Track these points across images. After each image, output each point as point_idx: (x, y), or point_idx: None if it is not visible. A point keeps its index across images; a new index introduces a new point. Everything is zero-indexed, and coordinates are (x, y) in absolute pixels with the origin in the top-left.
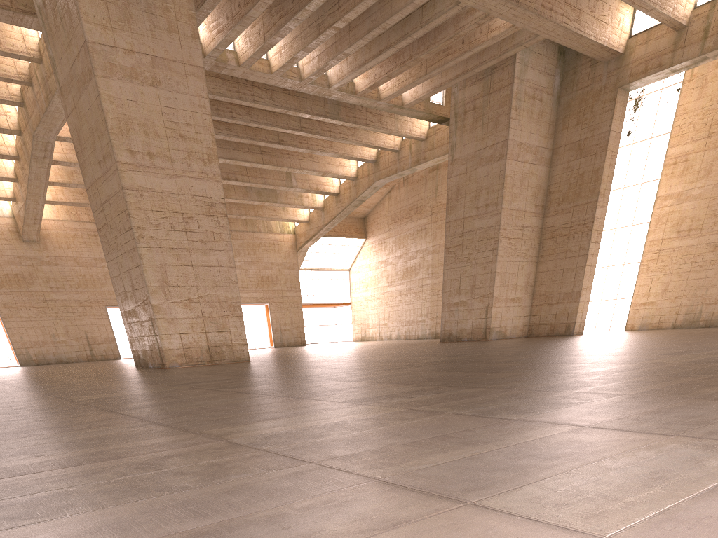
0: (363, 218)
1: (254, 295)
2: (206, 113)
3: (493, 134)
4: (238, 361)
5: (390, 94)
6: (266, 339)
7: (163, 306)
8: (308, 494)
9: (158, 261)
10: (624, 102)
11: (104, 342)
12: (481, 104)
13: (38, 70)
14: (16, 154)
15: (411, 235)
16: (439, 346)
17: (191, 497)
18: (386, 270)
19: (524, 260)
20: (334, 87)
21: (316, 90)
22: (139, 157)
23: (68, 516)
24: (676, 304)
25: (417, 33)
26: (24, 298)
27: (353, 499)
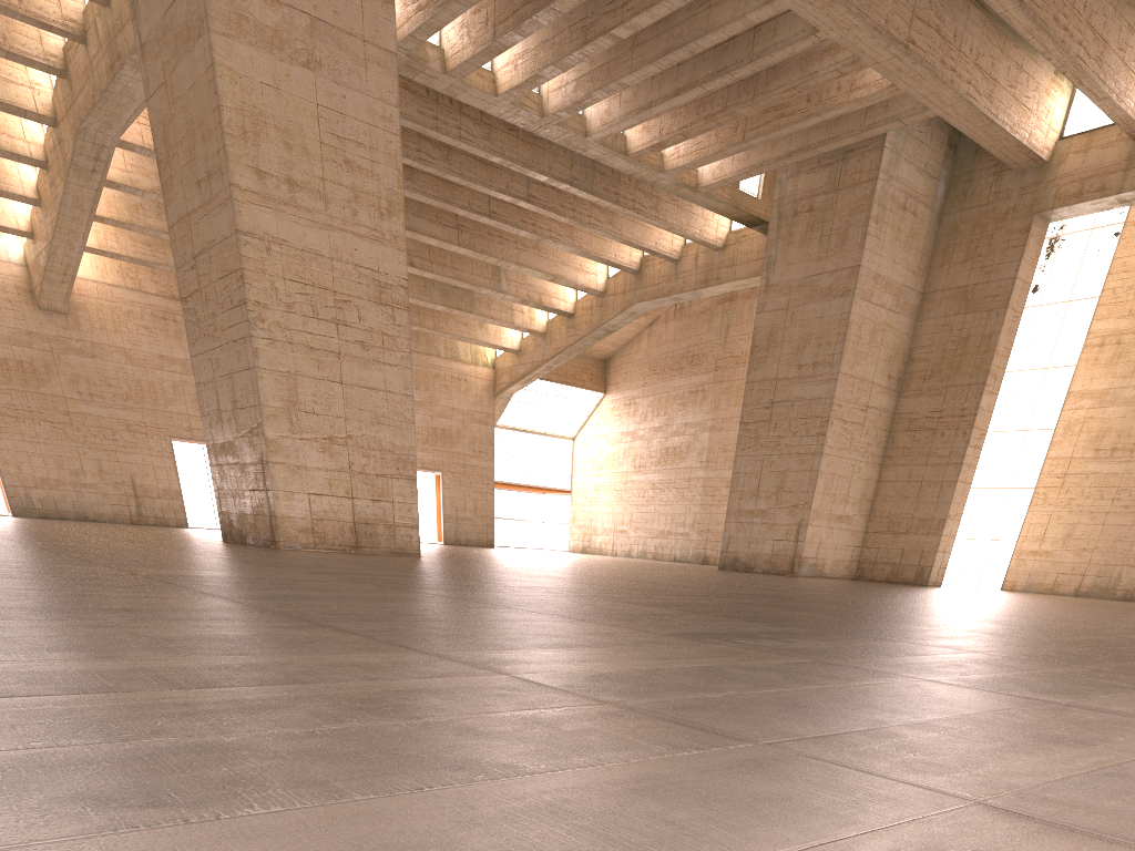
0: (604, 360)
1: (419, 456)
2: (392, 131)
3: (837, 254)
4: (400, 553)
5: (680, 164)
6: (432, 529)
7: (285, 443)
8: (853, 822)
9: (285, 366)
10: (1040, 238)
11: (161, 497)
12: (822, 204)
13: (100, 17)
14: (43, 158)
15: (679, 398)
16: (724, 574)
17: (554, 794)
18: (634, 446)
19: (863, 459)
20: (593, 138)
21: (564, 137)
22: (270, 185)
23: (261, 812)
24: (1084, 559)
25: (742, 71)
26: (31, 404)
27: (986, 847)
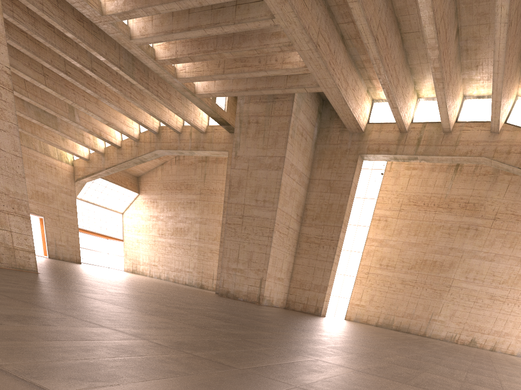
0: (137, 177)
1: None
2: None
3: (273, 148)
4: (21, 268)
5: (187, 76)
6: (40, 248)
7: None
8: None
9: None
10: (360, 166)
11: None
12: (263, 121)
13: None
14: None
15: (181, 204)
16: (233, 303)
17: None
18: (158, 223)
19: (288, 252)
20: (135, 41)
21: (116, 35)
22: None
23: None
24: (378, 311)
25: (229, 28)
26: None
27: None
